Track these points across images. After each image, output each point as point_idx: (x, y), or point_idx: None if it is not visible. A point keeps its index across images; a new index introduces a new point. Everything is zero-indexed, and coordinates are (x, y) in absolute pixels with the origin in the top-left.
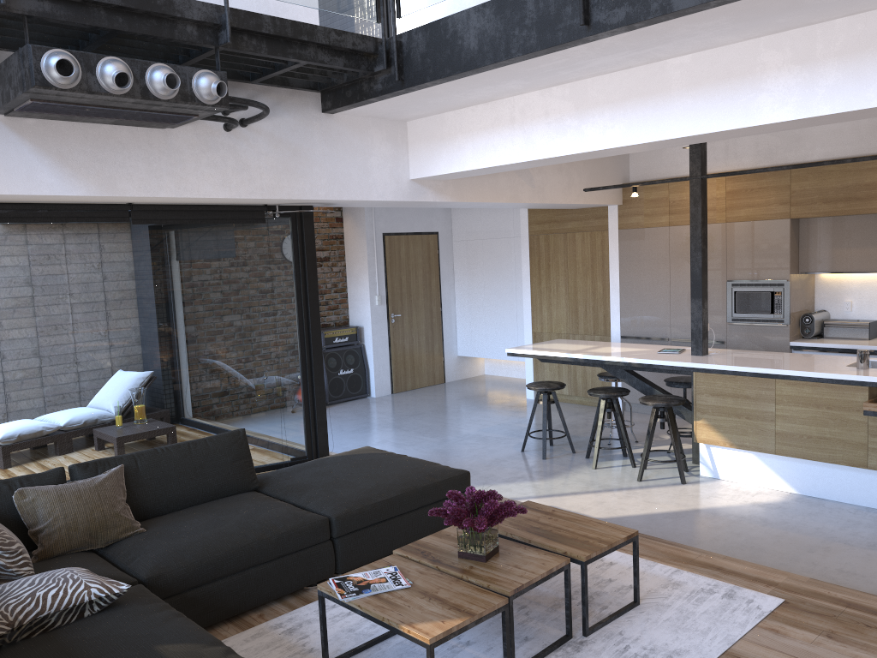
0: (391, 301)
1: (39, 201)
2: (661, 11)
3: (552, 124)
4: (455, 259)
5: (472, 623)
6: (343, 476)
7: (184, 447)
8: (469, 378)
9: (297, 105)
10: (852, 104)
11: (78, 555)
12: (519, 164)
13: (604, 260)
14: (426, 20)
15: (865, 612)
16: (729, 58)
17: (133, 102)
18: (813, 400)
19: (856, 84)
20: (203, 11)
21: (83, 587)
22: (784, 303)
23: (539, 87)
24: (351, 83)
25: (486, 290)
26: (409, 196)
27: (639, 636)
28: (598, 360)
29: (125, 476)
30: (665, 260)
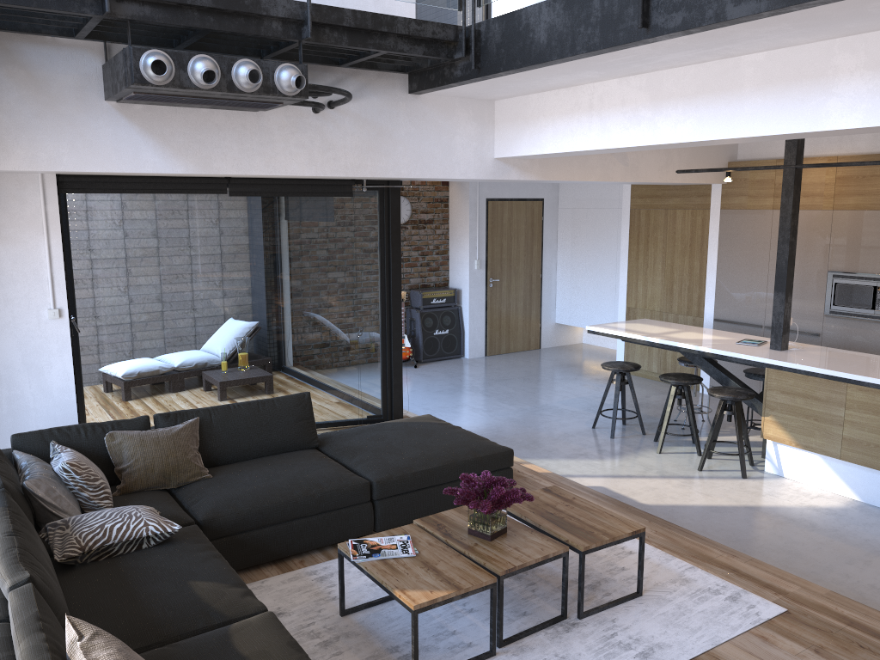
0: (491, 265)
1: (148, 175)
2: (715, 19)
3: (628, 114)
4: (559, 226)
5: (458, 596)
6: (394, 443)
7: (254, 405)
8: (566, 345)
9: (384, 87)
10: None
11: (153, 493)
12: (596, 151)
13: (703, 239)
14: None
15: (865, 632)
16: (802, 59)
17: (221, 94)
18: None
19: None
20: (287, 8)
21: (143, 524)
22: None
23: (616, 76)
24: (435, 67)
25: (587, 260)
26: (493, 175)
27: (630, 625)
28: (673, 346)
29: (200, 428)
30: (765, 245)
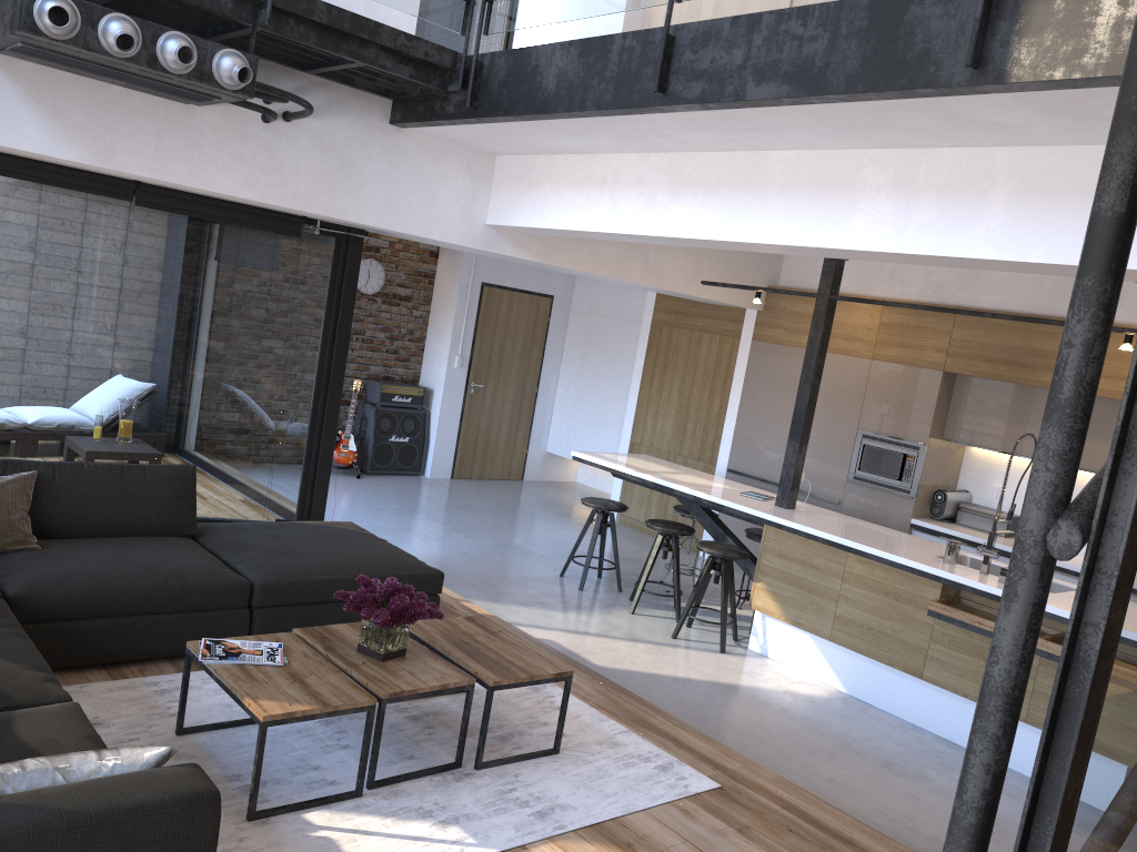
0: (475, 366)
1: (28, 156)
2: (734, 96)
3: (643, 196)
4: (568, 333)
5: (323, 713)
6: (295, 545)
7: (116, 469)
8: (555, 481)
9: (360, 110)
10: (940, 249)
11: None
12: (604, 235)
13: (728, 372)
14: (550, 40)
15: (799, 817)
16: (832, 165)
17: (139, 69)
18: (882, 586)
19: (948, 226)
20: None
21: None
22: (915, 471)
23: (636, 150)
24: (425, 97)
25: (594, 379)
26: (481, 244)
27: (534, 782)
28: (667, 487)
29: (36, 485)
30: (795, 389)
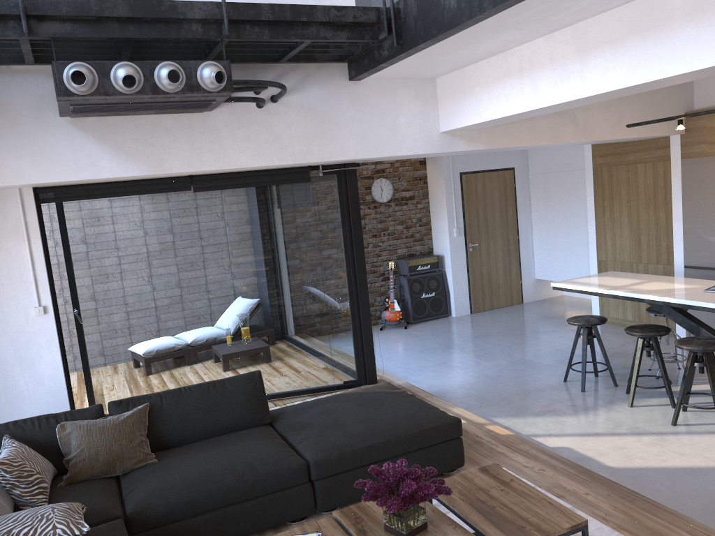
0: (469, 232)
1: (116, 180)
2: None
3: (556, 70)
4: (531, 191)
5: None
6: (342, 417)
7: (204, 387)
8: (547, 298)
9: (325, 77)
10: None
11: (96, 482)
12: (532, 112)
13: (666, 190)
14: None
15: None
16: None
17: (149, 97)
18: None
19: None
20: (204, 9)
21: (51, 527)
22: None
23: (541, 34)
24: (367, 52)
25: (559, 219)
26: (440, 148)
27: None
28: (637, 298)
29: (150, 412)
30: None
